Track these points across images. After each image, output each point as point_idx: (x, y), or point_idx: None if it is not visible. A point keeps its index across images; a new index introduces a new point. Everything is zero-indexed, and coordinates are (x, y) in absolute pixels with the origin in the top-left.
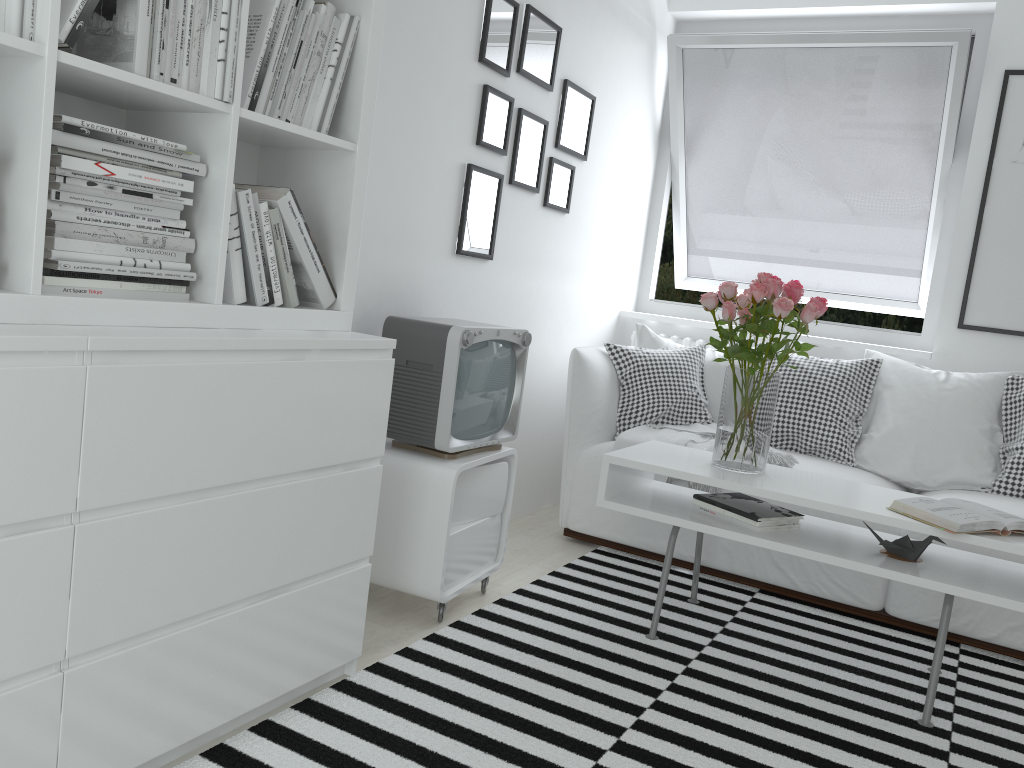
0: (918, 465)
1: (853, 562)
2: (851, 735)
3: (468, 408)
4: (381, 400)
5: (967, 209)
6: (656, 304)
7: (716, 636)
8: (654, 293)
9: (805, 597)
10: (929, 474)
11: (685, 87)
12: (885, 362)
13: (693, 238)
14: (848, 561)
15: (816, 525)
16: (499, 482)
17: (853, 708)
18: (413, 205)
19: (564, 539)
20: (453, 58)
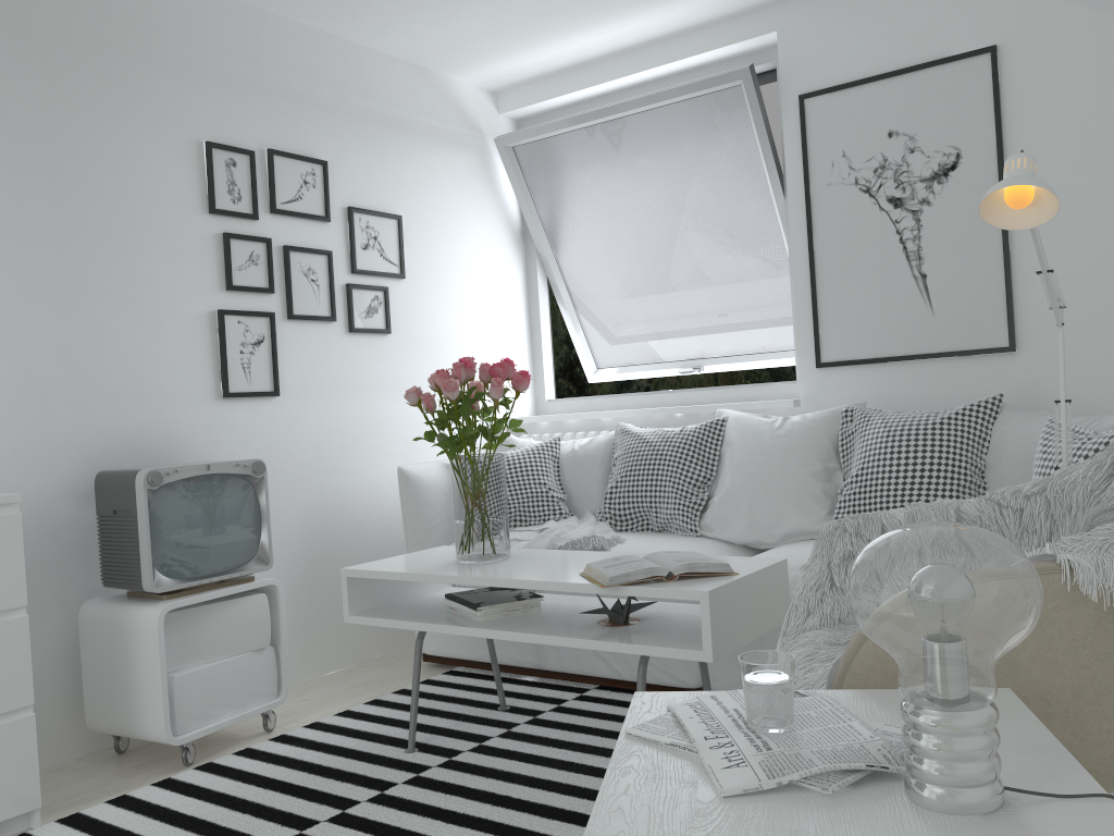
0: (754, 522)
1: (544, 636)
2: (531, 821)
3: (182, 546)
4: (9, 553)
5: (798, 243)
6: (553, 404)
7: (489, 740)
8: (553, 393)
9: (634, 685)
10: (767, 530)
11: (528, 183)
12: (729, 419)
13: (588, 328)
14: (540, 636)
15: (570, 605)
16: (256, 615)
17: (567, 793)
18: (146, 361)
19: (426, 665)
20: (171, 217)
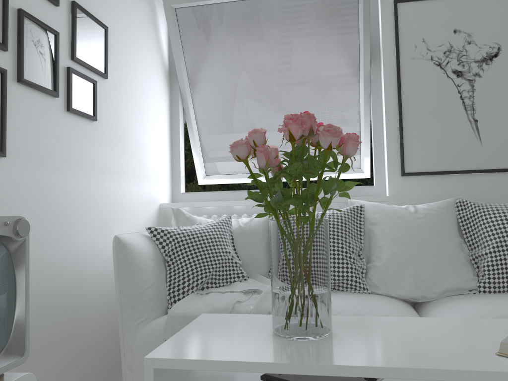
0: (419, 282)
1: None
2: None
3: None
4: None
5: (390, 94)
6: (187, 195)
7: None
8: (184, 188)
9: None
10: (428, 287)
11: (182, 37)
12: (367, 206)
13: (205, 147)
14: None
15: None
16: None
17: None
18: None
19: None
20: None
